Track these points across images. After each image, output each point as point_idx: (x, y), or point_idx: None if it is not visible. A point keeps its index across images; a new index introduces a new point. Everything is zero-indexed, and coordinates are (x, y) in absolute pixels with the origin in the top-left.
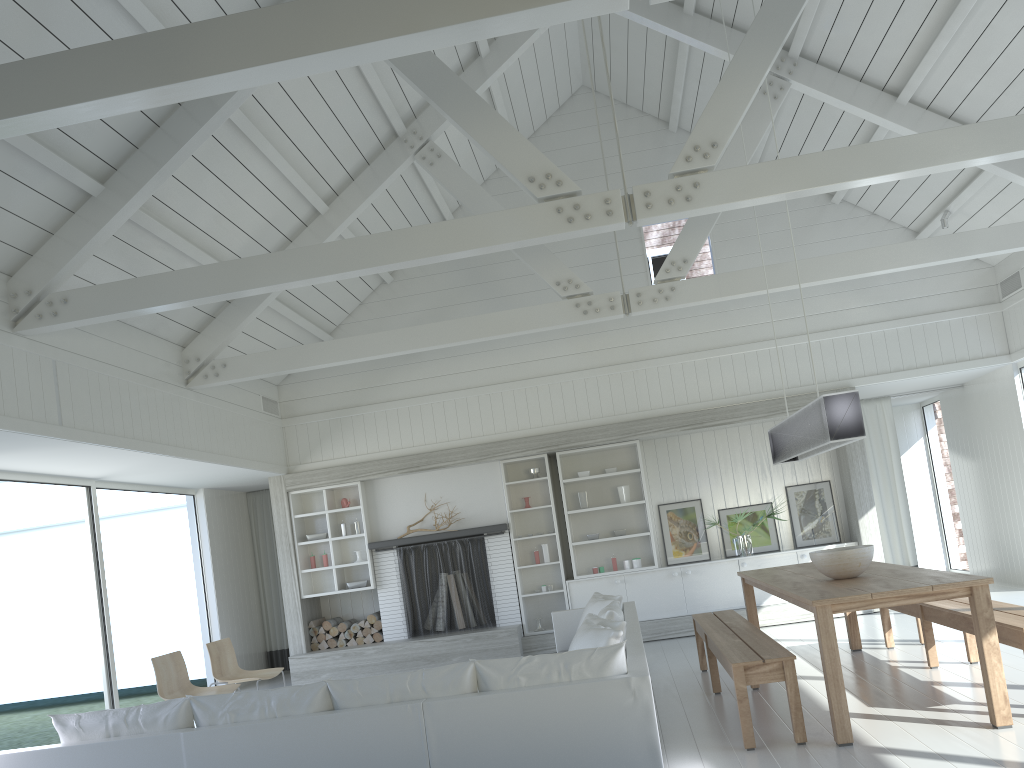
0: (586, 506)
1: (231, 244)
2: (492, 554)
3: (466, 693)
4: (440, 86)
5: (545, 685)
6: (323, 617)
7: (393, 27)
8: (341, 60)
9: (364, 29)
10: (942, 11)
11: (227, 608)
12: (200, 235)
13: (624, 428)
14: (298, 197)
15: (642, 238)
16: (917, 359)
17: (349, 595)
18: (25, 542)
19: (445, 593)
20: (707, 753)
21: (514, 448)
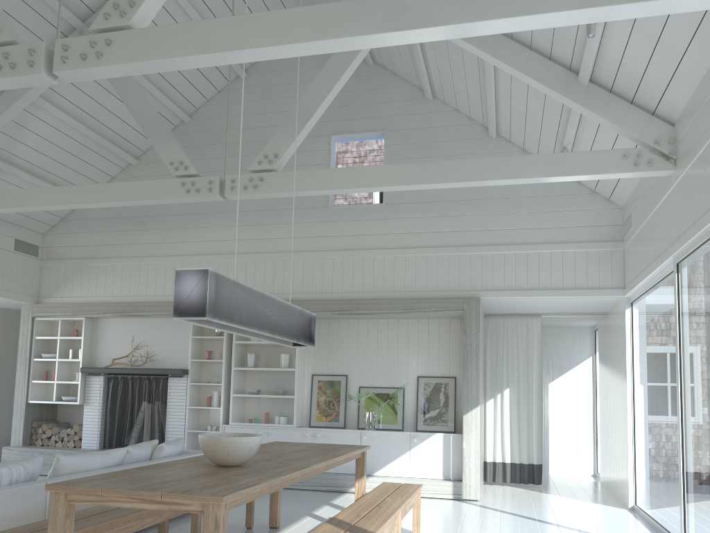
0: (252, 366)
1: None
2: (172, 392)
3: None
4: None
5: None
6: (55, 420)
7: None
8: None
9: None
10: None
11: None
12: None
13: None
14: None
15: (330, 150)
16: (541, 282)
17: (78, 407)
18: None
19: (142, 418)
20: None
21: None
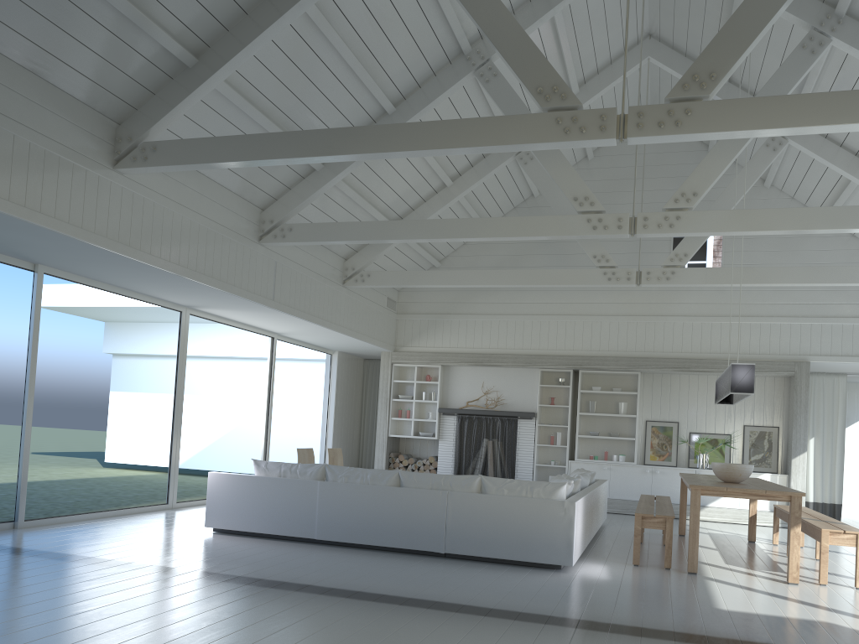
0: (593, 411)
1: (387, 200)
2: (521, 432)
3: (473, 492)
4: None
5: (517, 496)
6: (399, 452)
7: (493, 140)
8: (465, 151)
9: (478, 139)
10: None
11: (339, 433)
12: (370, 194)
13: (631, 361)
14: (434, 175)
15: None
16: None
17: (419, 441)
18: (216, 365)
19: (484, 452)
20: (609, 562)
21: (550, 362)
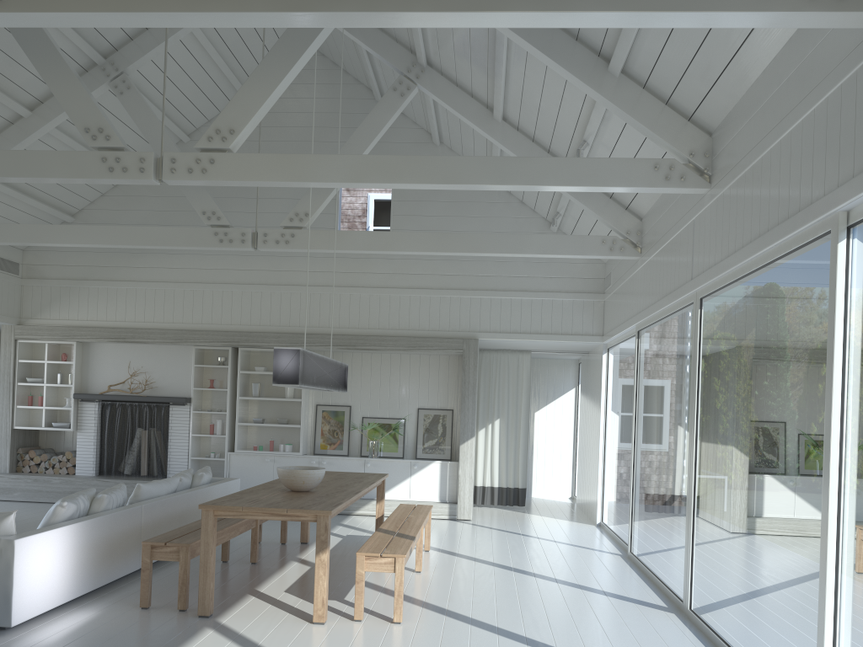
0: (257, 395)
1: None
2: (174, 420)
3: None
4: (30, 38)
5: None
6: (38, 446)
7: None
8: None
9: None
10: (494, 55)
11: None
12: None
13: (293, 338)
14: None
15: None
16: (532, 326)
17: (63, 432)
18: None
19: (138, 445)
20: (115, 606)
21: (203, 338)
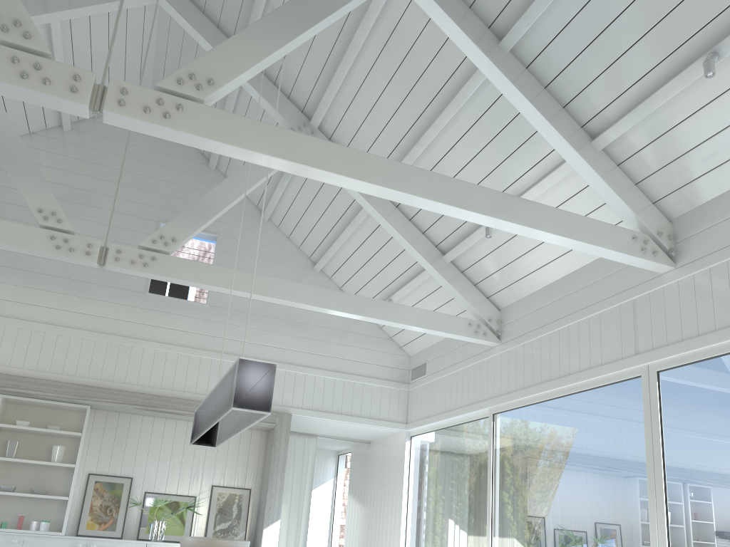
0: (12, 456)
1: None
2: None
3: None
4: None
5: None
6: None
7: None
8: None
9: None
10: (425, 122)
11: None
12: None
13: (79, 390)
14: None
15: None
16: (343, 407)
17: None
18: None
19: None
20: None
21: None
